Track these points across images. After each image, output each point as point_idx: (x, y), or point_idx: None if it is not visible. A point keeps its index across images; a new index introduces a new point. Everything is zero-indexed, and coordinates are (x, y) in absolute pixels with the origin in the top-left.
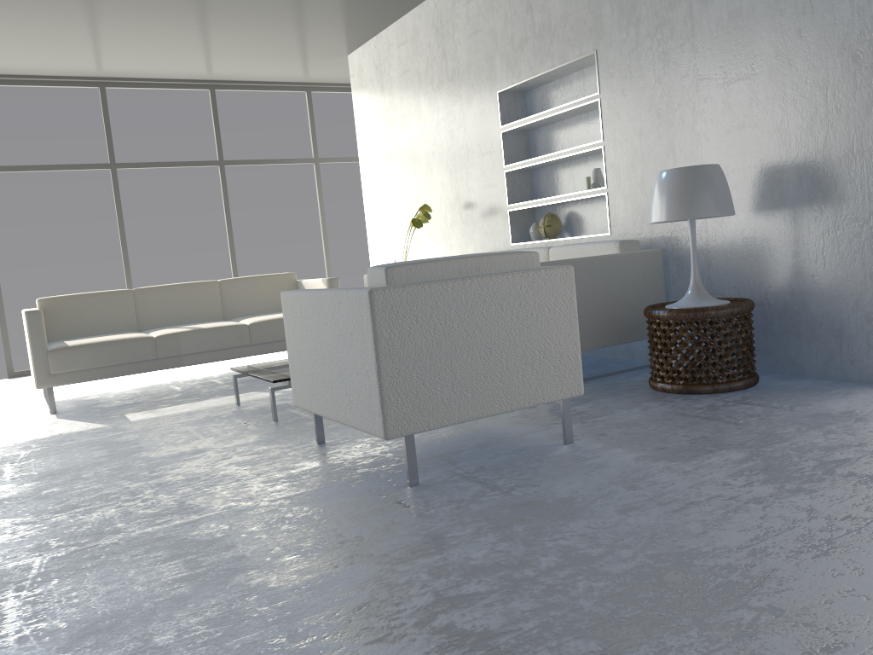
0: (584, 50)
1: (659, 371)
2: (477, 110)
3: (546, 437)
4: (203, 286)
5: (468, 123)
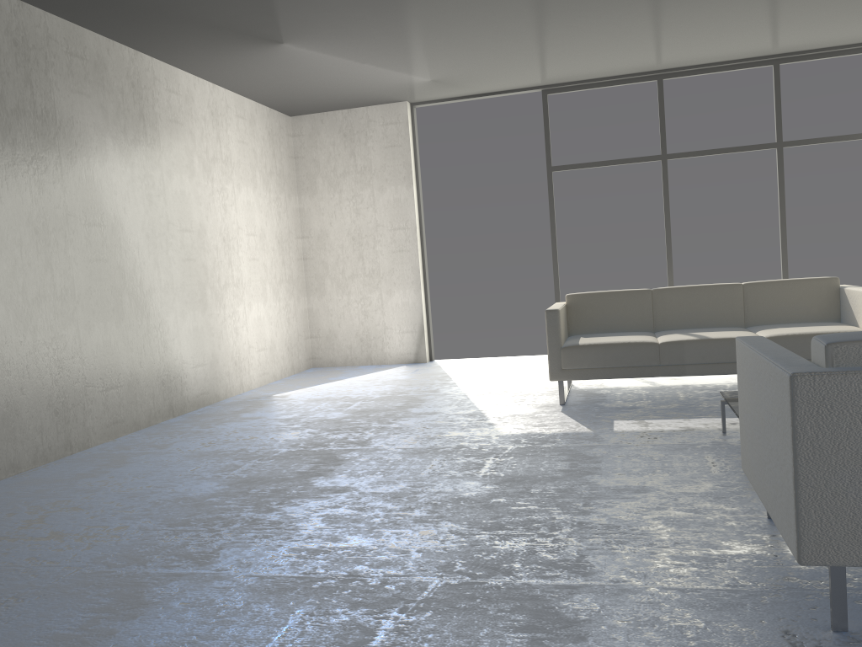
0: None
1: None
2: None
3: None
4: (724, 290)
5: None
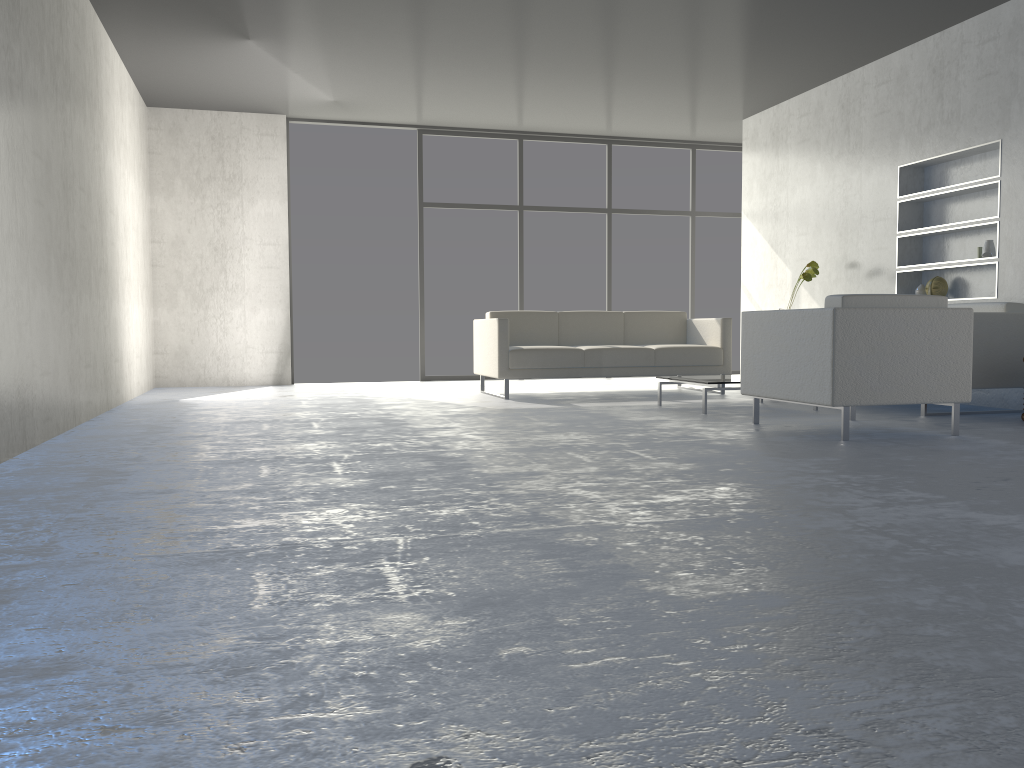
0: (989, 138)
1: None
2: (876, 181)
3: (935, 432)
4: (611, 316)
5: (864, 191)
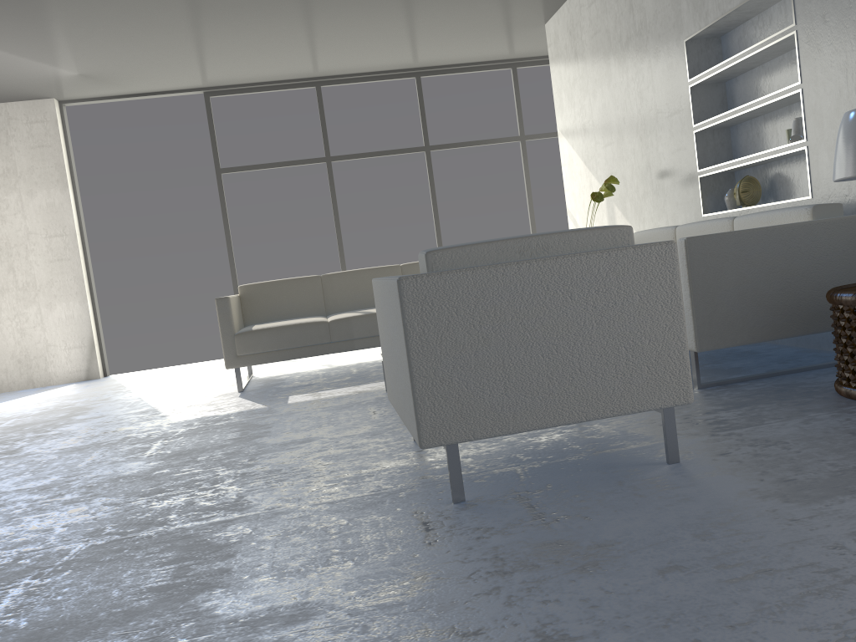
0: None
1: (845, 371)
2: (665, 65)
3: (653, 451)
4: (385, 271)
5: (656, 80)
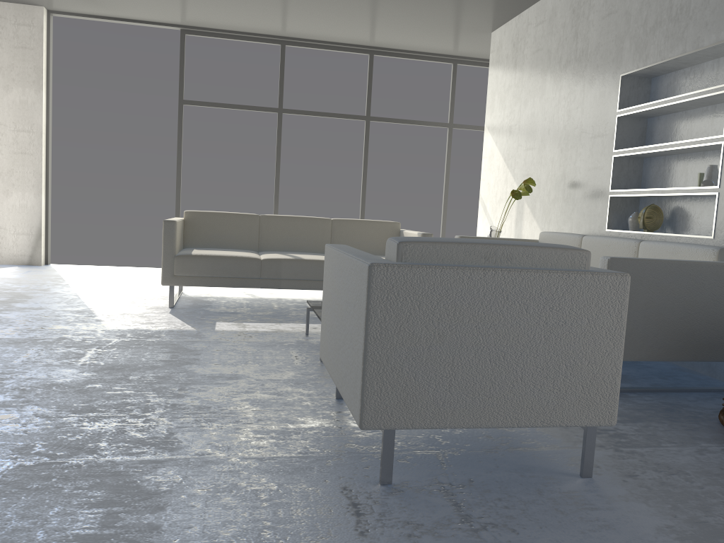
0: (722, 36)
1: None
2: (598, 92)
3: (564, 458)
4: (317, 222)
5: (586, 104)
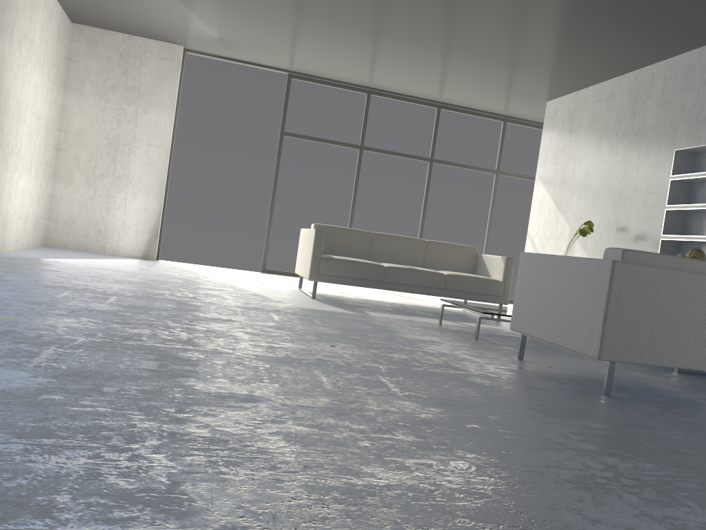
0: None
1: None
2: (652, 160)
3: (695, 397)
4: (415, 242)
5: (641, 168)
